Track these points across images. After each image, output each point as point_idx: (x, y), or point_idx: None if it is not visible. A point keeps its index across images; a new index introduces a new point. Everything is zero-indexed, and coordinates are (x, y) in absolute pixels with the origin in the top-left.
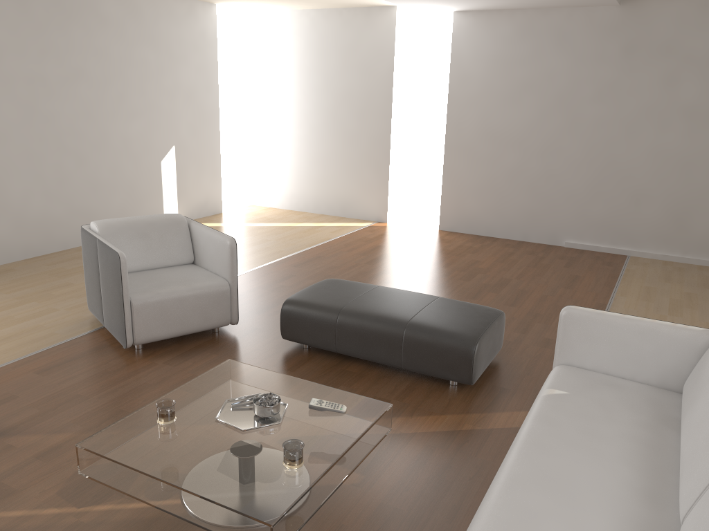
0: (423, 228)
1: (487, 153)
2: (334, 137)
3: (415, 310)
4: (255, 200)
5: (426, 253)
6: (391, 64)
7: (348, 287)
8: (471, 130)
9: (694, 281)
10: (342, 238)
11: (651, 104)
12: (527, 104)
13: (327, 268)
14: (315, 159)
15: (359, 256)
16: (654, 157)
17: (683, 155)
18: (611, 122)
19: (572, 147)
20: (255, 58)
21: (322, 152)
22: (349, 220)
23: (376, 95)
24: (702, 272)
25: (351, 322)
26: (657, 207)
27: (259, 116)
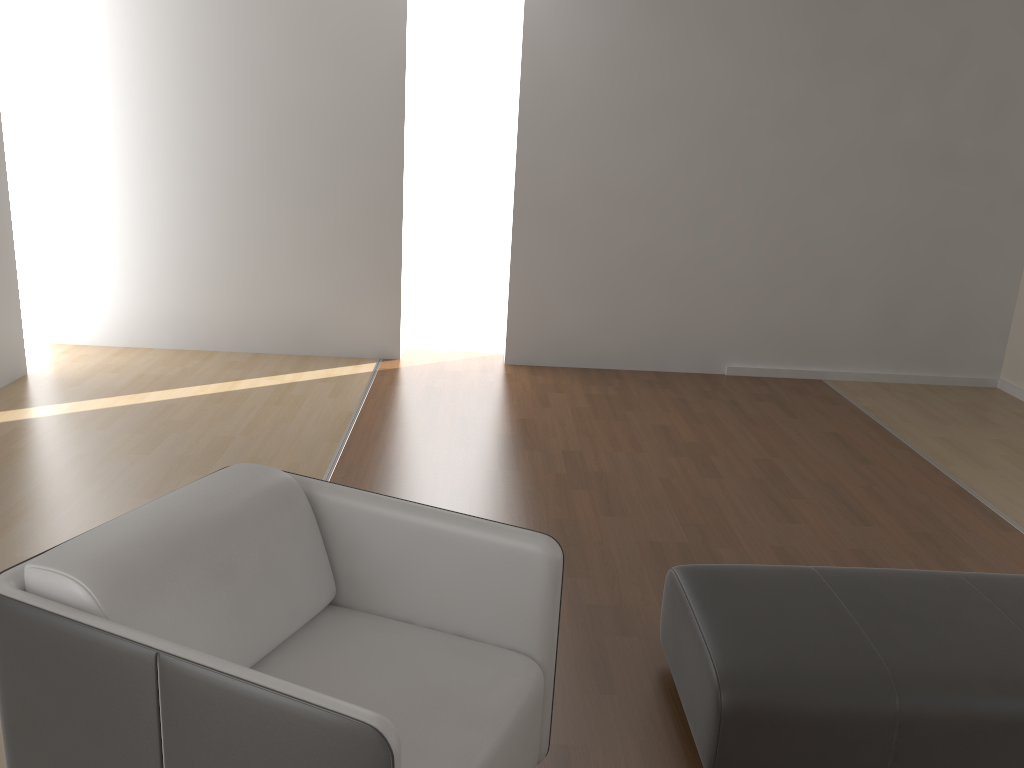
0: (476, 364)
1: (594, 222)
2: (275, 196)
3: (1014, 634)
4: (83, 335)
5: (564, 422)
6: (400, 51)
7: (784, 594)
8: (565, 181)
9: (963, 415)
10: (373, 410)
11: (857, 140)
12: (663, 136)
13: (451, 497)
14: (232, 241)
15: (465, 452)
16: (861, 223)
17: (900, 220)
18: (798, 168)
19: (738, 210)
20: (63, 19)
21: (250, 227)
22: (326, 362)
23: (369, 112)
24: (943, 396)
25: (939, 711)
26: (863, 301)
27: (81, 150)
